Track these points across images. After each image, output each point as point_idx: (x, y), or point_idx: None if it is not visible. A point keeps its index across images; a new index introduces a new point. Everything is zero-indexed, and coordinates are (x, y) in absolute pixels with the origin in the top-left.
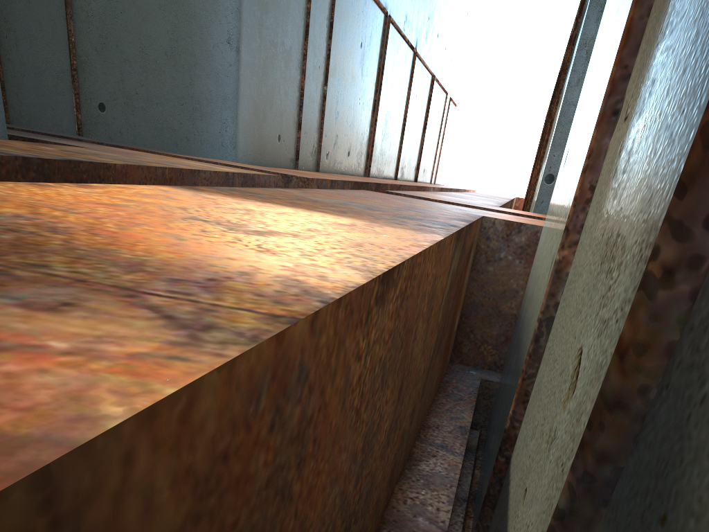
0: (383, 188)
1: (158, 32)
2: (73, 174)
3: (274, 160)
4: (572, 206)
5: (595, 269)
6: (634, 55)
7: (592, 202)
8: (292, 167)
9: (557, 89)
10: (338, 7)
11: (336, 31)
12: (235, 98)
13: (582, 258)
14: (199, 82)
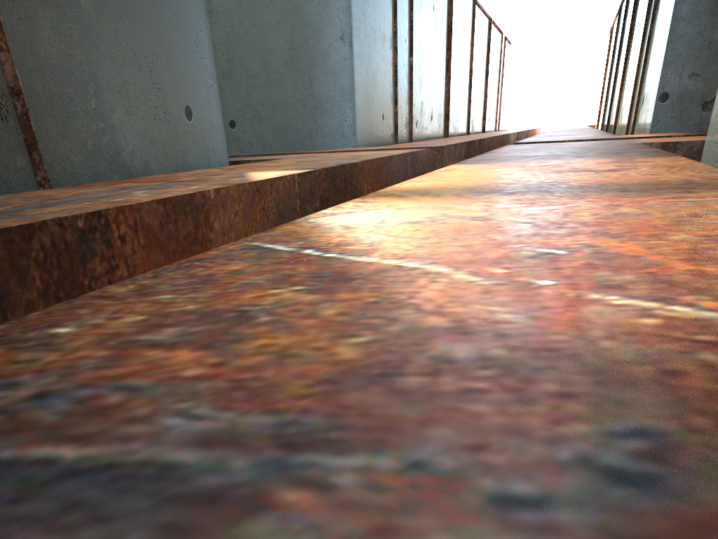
0: (482, 143)
1: (277, 45)
2: (343, 175)
3: (381, 138)
4: None
5: None
6: None
7: None
8: (393, 142)
9: (636, 2)
10: None
11: (414, 1)
12: (351, 88)
13: None
14: (317, 81)
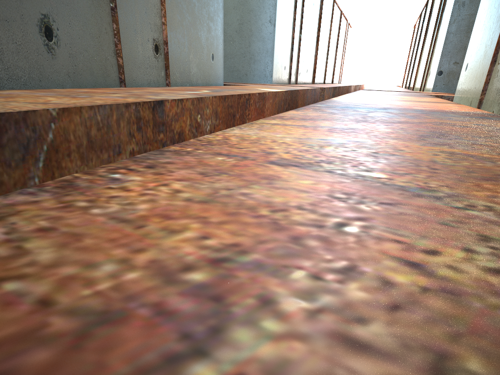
0: (339, 89)
1: (232, 20)
2: (294, 94)
3: (283, 80)
4: (483, 84)
5: (494, 96)
6: (499, 48)
7: (489, 83)
8: (288, 83)
9: (430, 15)
10: None
11: (305, 1)
12: (272, 50)
13: (488, 96)
14: (253, 44)
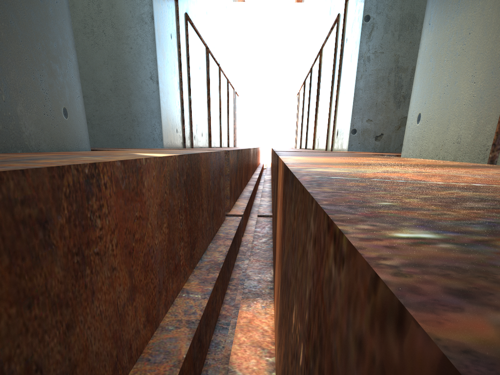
0: (242, 152)
1: (104, 77)
2: (194, 160)
3: (176, 144)
4: (495, 135)
5: None
6: None
7: None
8: (183, 147)
9: (319, 79)
10: (189, 48)
11: (190, 62)
12: (158, 110)
13: None
14: (134, 104)
